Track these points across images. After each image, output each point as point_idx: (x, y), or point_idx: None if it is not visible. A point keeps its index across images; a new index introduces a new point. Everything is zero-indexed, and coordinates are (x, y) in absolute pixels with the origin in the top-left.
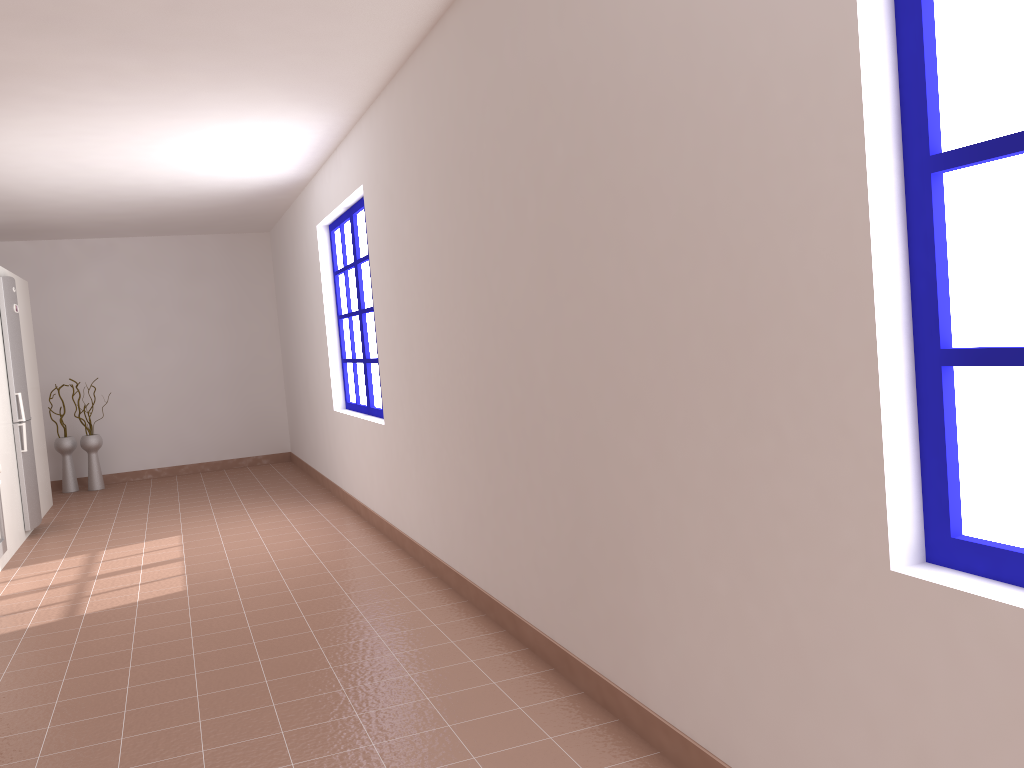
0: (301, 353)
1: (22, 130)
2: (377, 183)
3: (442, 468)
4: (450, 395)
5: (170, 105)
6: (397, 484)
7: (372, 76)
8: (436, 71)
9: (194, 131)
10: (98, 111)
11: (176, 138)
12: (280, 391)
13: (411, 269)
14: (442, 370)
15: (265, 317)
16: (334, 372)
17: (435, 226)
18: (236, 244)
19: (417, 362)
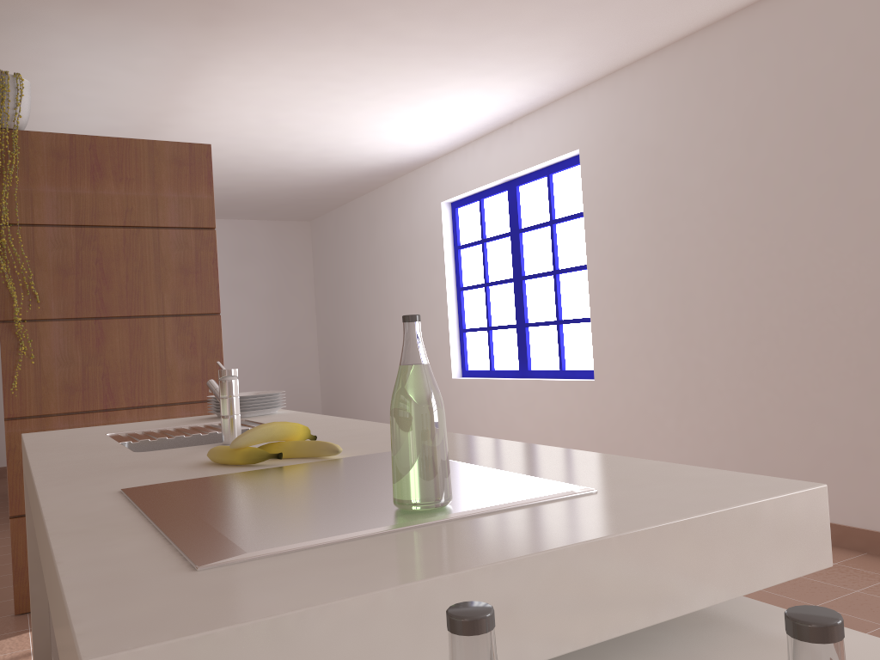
0: (373, 330)
1: (286, 67)
2: (621, 143)
3: (757, 411)
4: (795, 334)
5: (460, 49)
6: (620, 437)
7: (674, 32)
8: (813, 16)
9: (430, 86)
10: (388, 49)
11: (402, 94)
12: (315, 371)
13: (703, 218)
14: (775, 311)
15: (304, 300)
16: (453, 341)
17: (782, 168)
18: (280, 230)
19: (703, 309)
